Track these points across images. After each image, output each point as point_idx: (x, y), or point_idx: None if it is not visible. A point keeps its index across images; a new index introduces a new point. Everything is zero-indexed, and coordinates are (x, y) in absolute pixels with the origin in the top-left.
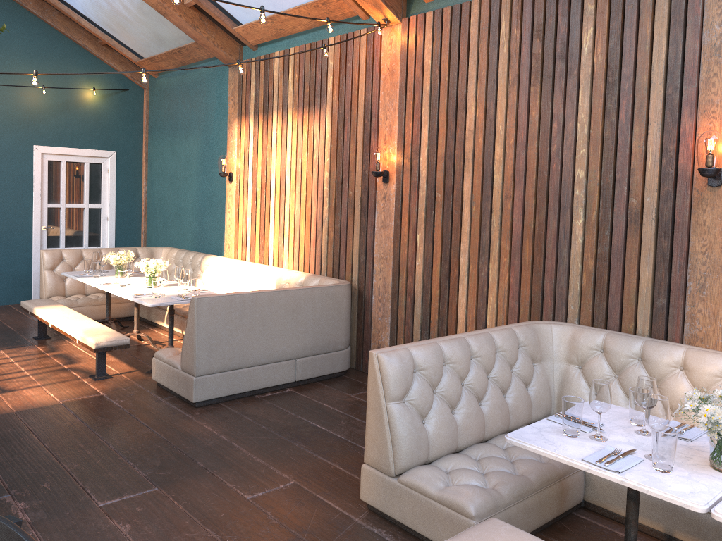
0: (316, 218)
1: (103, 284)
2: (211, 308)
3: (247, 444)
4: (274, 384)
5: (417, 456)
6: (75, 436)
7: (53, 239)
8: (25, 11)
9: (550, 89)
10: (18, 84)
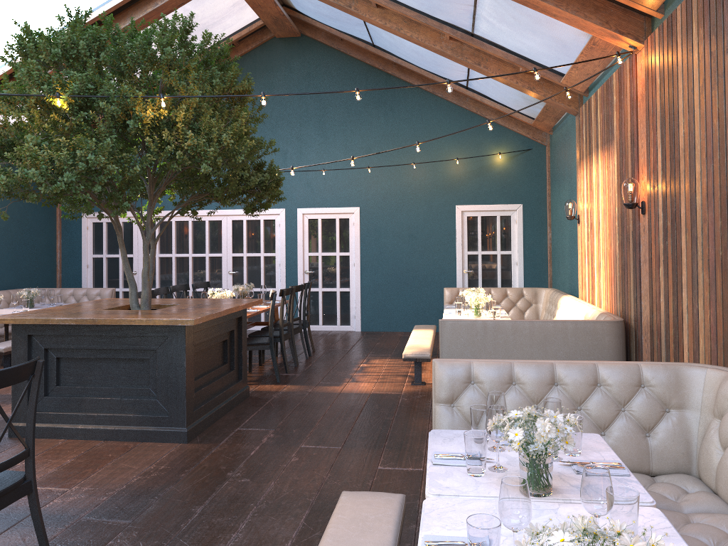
0: (613, 255)
1: (446, 313)
2: (453, 330)
3: None
4: None
5: None
6: (347, 411)
7: (472, 280)
8: (446, 103)
9: (722, 90)
10: (443, 159)
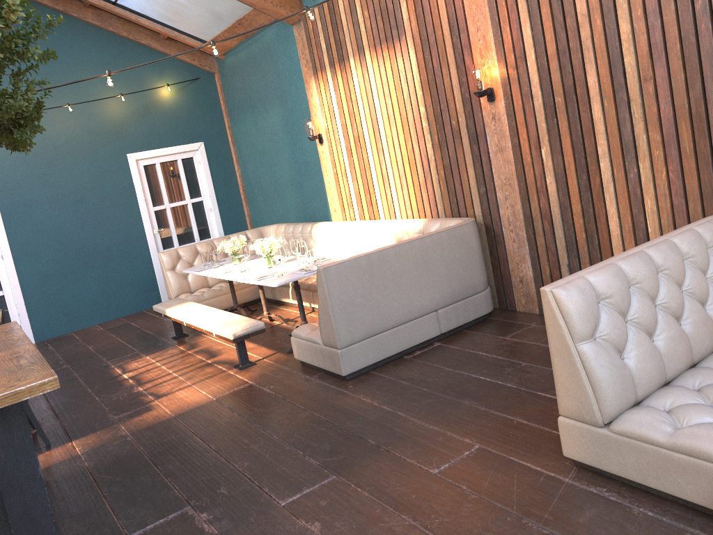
0: (420, 159)
1: (224, 274)
2: (339, 275)
3: (413, 412)
4: (420, 341)
5: (626, 399)
6: (237, 432)
7: (166, 240)
8: (86, 25)
9: None
10: (98, 98)
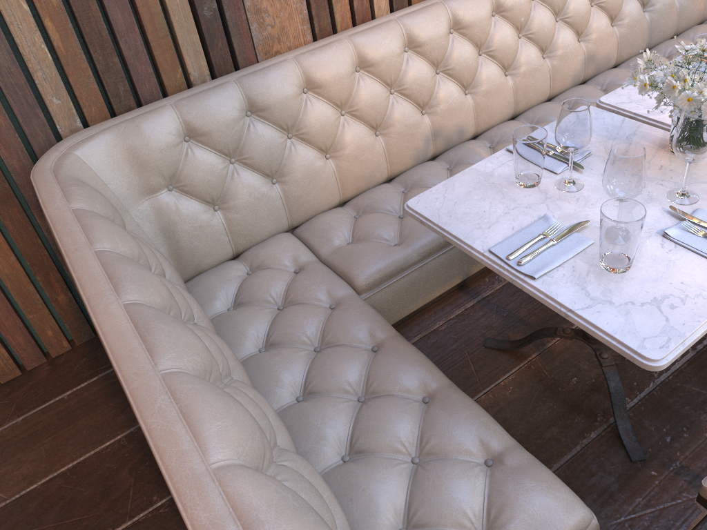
0: None
1: None
2: None
3: None
4: None
5: None
6: None
7: None
8: None
9: None
10: None
